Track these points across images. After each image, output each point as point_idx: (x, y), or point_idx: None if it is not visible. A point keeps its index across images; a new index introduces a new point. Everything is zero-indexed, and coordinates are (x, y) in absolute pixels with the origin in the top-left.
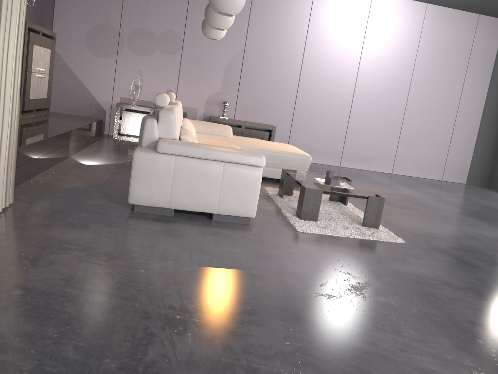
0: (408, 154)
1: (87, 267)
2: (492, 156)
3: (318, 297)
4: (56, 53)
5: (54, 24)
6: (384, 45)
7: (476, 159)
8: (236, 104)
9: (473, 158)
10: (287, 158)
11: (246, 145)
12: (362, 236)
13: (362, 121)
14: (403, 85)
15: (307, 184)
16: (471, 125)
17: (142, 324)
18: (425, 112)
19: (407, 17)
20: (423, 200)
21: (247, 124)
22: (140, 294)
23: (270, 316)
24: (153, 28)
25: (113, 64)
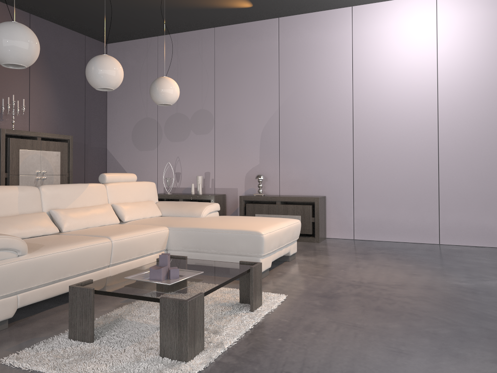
0: None
1: None
2: None
3: None
4: (111, 155)
5: (108, 129)
6: (473, 57)
7: None
8: (279, 176)
9: None
10: (229, 238)
11: (180, 226)
12: None
13: (461, 173)
14: None
15: (113, 278)
16: None
17: None
18: None
19: None
20: (496, 298)
21: (282, 199)
22: None
23: None
24: (185, 111)
25: (155, 155)
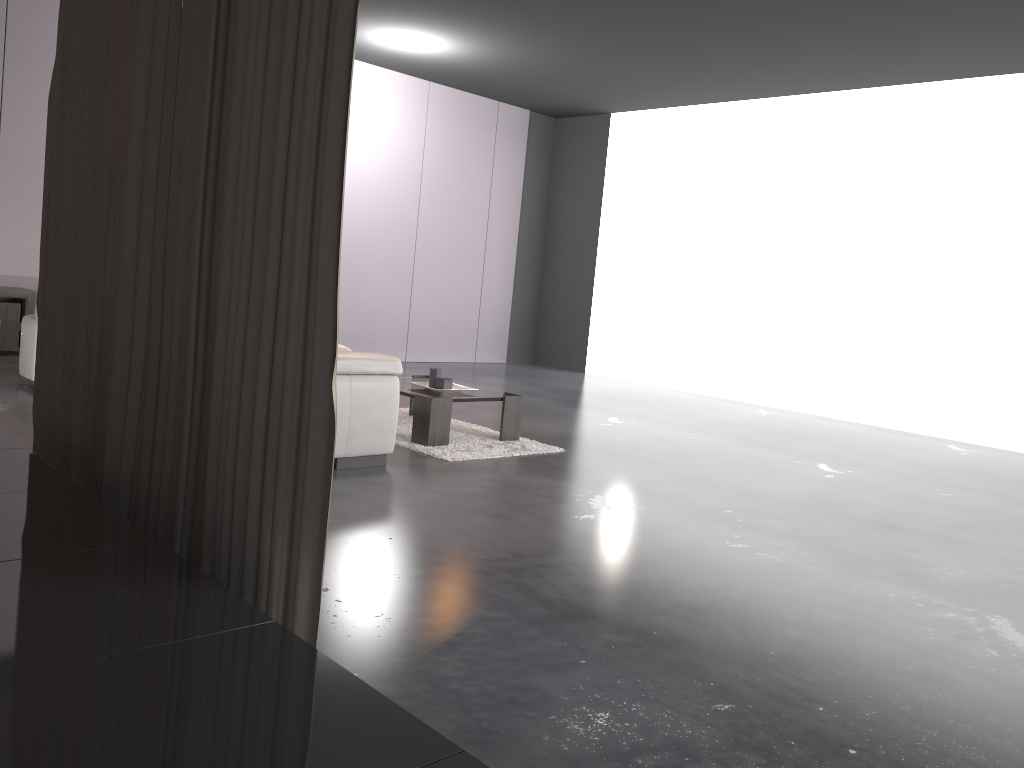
0: (426, 326)
1: (328, 550)
2: (534, 316)
3: (583, 519)
4: None
5: None
6: (375, 148)
7: (516, 323)
8: None
9: (511, 322)
10: None
11: None
12: (520, 452)
13: (353, 279)
14: (409, 214)
15: (416, 392)
16: (505, 272)
17: (496, 579)
18: (443, 255)
19: (404, 102)
20: None
21: None
22: (440, 558)
23: (577, 544)
24: None
25: None
